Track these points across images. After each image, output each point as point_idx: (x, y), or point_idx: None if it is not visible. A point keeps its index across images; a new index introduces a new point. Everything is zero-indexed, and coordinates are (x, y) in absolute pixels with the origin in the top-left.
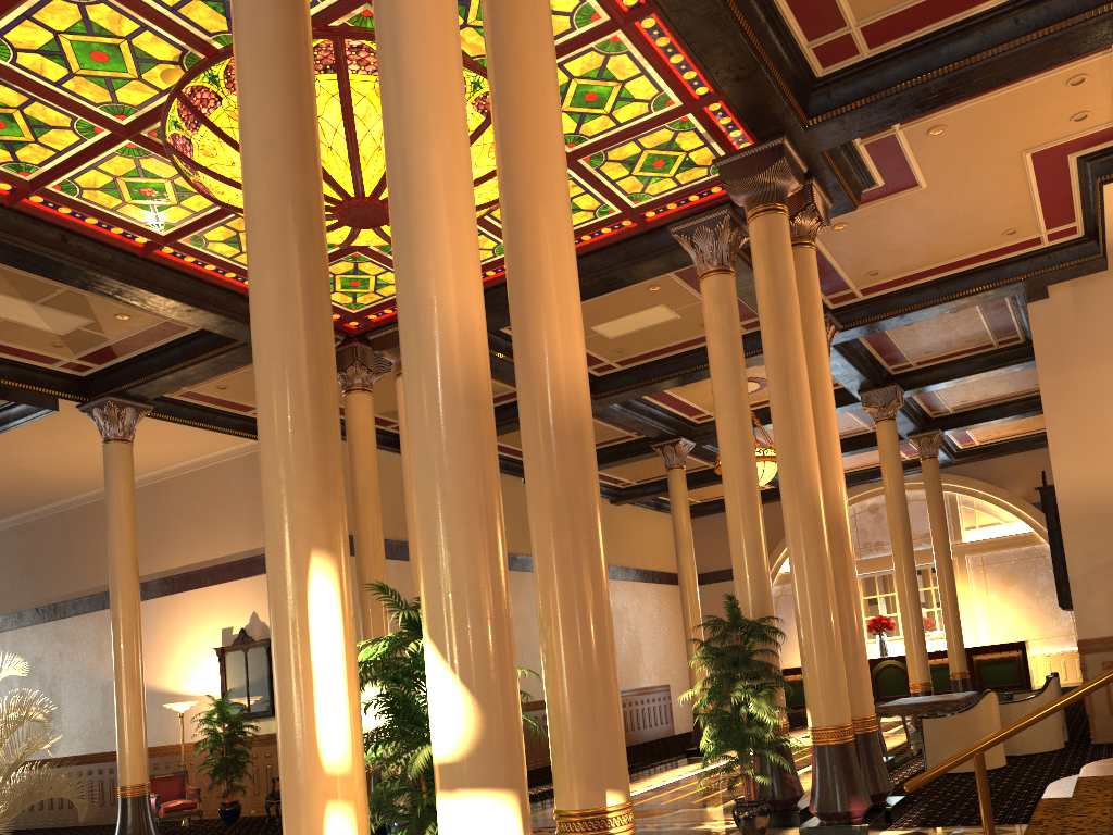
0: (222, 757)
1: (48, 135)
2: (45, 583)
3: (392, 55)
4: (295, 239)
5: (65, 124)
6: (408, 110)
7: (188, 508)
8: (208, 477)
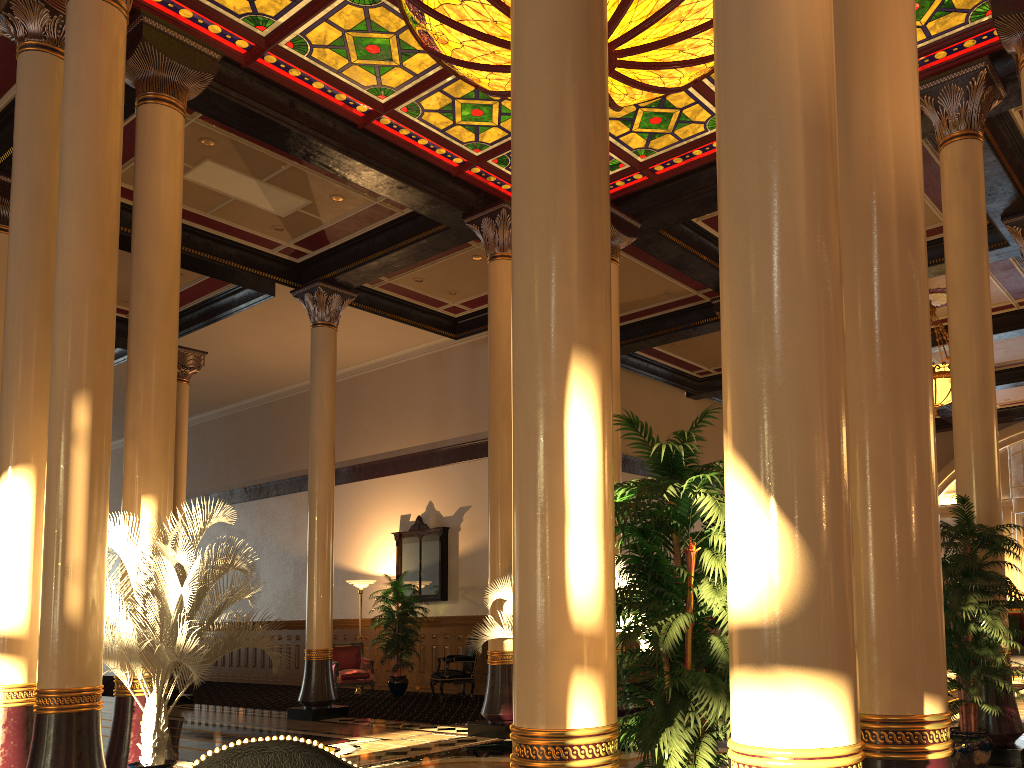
0: (394, 633)
1: None
2: (253, 465)
3: None
4: None
5: None
6: None
7: (378, 402)
8: (397, 374)
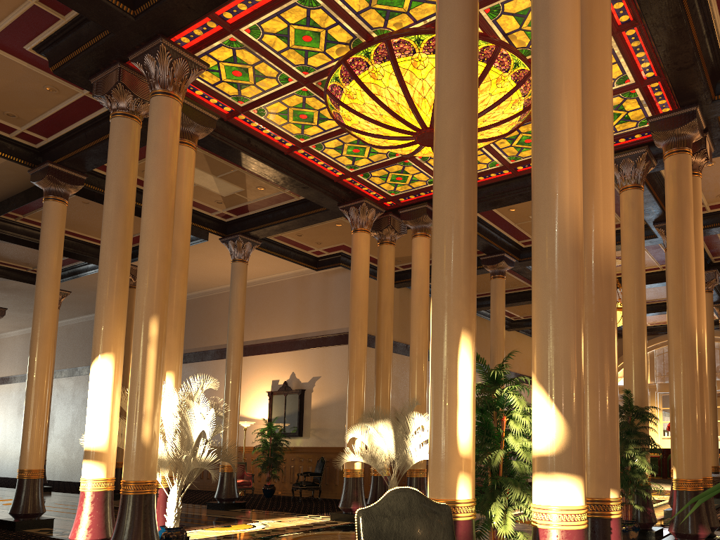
0: (268, 457)
1: (262, 81)
2: None
3: (546, 52)
4: (466, 152)
5: (274, 75)
6: (553, 83)
7: (259, 305)
8: (273, 288)
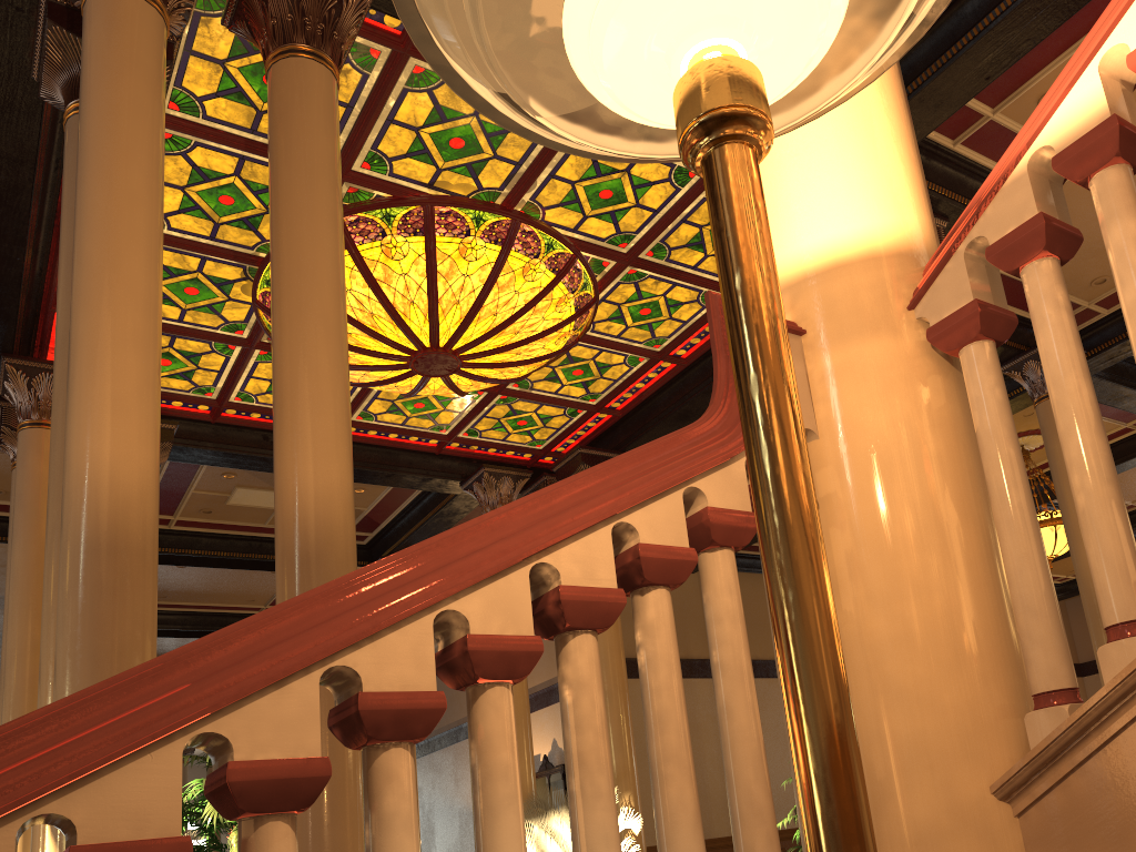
0: None
1: (202, 360)
2: None
3: (73, 241)
4: None
5: (207, 349)
6: (74, 286)
7: None
8: None
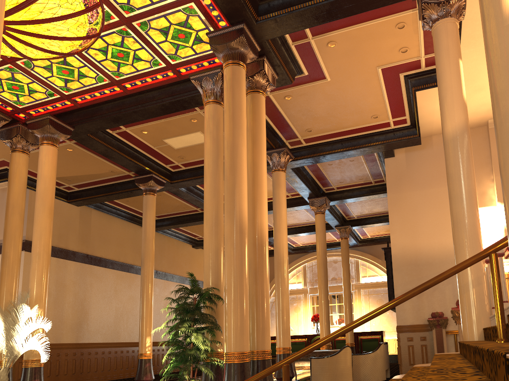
0: None
1: None
2: None
3: None
4: None
5: None
6: None
7: None
8: None
